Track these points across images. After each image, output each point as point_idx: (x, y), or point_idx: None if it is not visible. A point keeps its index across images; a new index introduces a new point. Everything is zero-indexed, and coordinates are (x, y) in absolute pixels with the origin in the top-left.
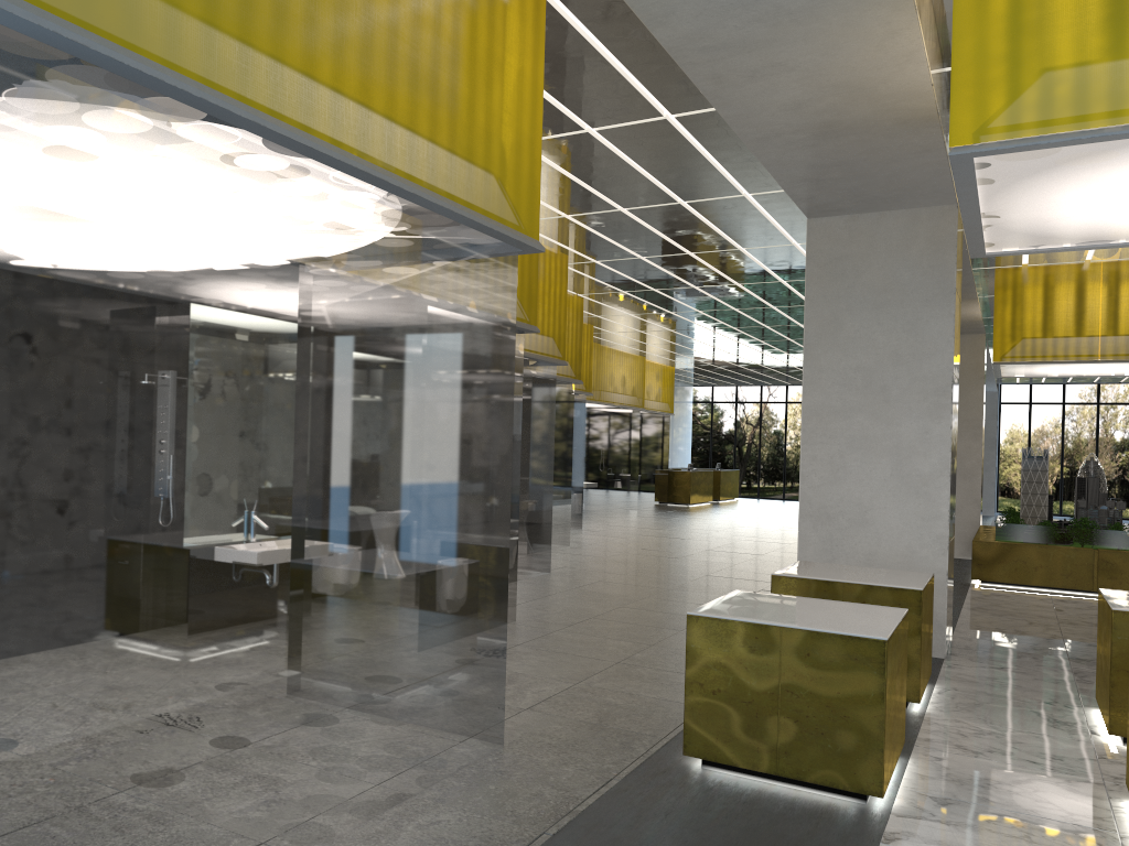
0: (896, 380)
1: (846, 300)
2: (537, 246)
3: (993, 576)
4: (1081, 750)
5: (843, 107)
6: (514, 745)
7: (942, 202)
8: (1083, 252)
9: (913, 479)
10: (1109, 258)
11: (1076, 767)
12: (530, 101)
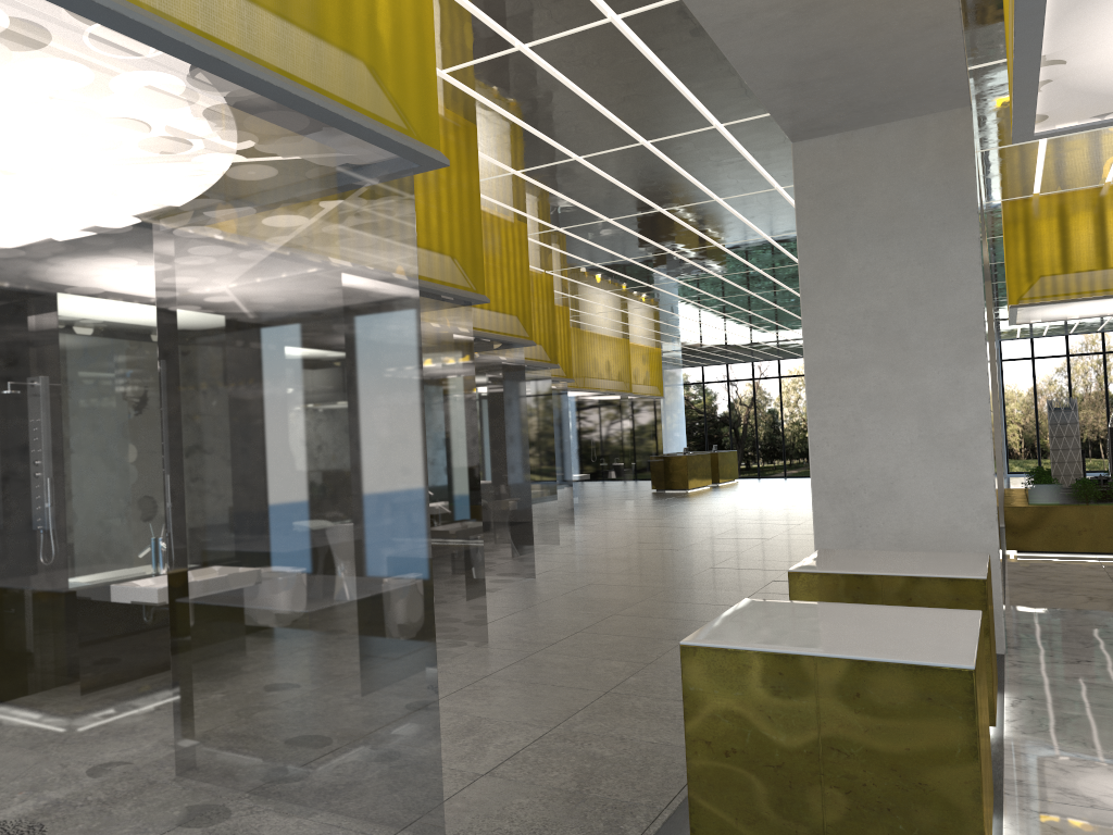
0: (916, 323)
1: (846, 233)
2: (437, 156)
3: (1031, 545)
4: None
5: None
6: None
7: (952, 104)
8: (1103, 172)
9: (946, 440)
10: None
11: None
12: None
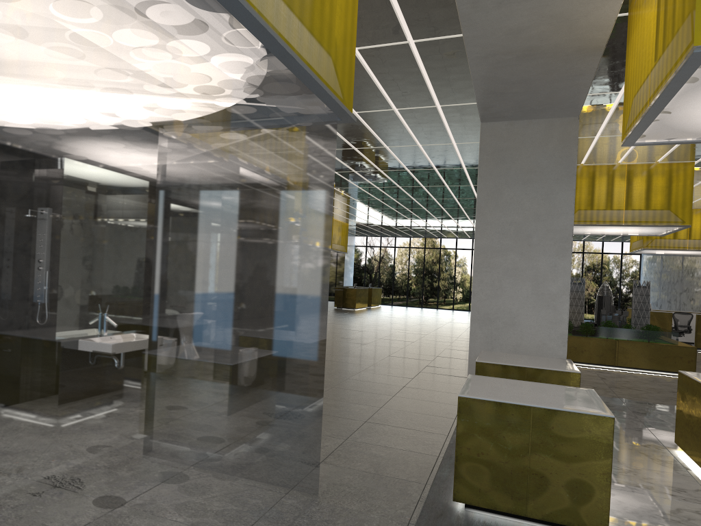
0: (536, 231)
1: (505, 177)
2: (353, 116)
3: None
4: (690, 483)
5: (548, 35)
6: (325, 495)
7: (570, 114)
8: (619, 157)
9: (546, 296)
10: (632, 162)
11: (698, 497)
12: (352, 5)
